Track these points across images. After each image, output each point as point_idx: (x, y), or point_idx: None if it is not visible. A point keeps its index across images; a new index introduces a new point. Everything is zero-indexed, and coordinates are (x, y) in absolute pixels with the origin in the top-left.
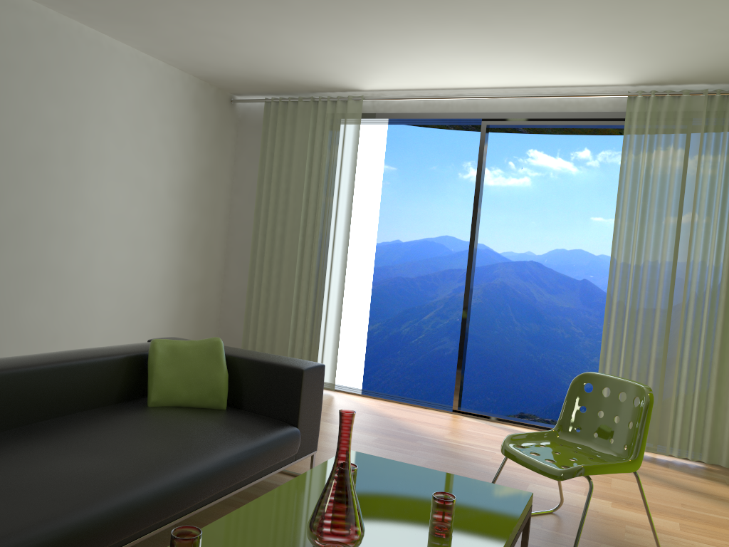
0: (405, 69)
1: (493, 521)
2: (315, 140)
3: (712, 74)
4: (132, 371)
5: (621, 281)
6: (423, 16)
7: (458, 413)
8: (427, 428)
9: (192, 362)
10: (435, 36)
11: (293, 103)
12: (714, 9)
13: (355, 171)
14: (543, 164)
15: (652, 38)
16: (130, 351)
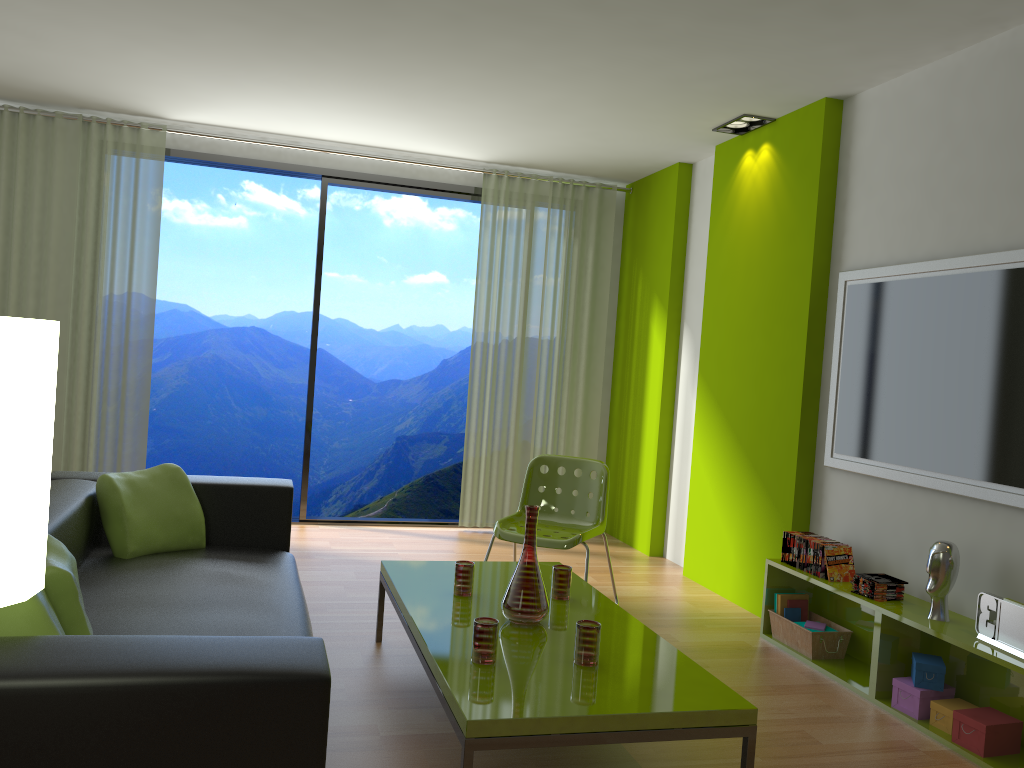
0: (259, 111)
1: (573, 584)
2: (90, 178)
3: (563, 165)
4: (88, 519)
5: (483, 362)
6: (348, 78)
7: (309, 522)
8: (303, 543)
9: (160, 497)
10: (338, 94)
11: (45, 119)
12: (608, 127)
13: (159, 226)
14: (263, 202)
15: (543, 135)
16: (80, 494)
